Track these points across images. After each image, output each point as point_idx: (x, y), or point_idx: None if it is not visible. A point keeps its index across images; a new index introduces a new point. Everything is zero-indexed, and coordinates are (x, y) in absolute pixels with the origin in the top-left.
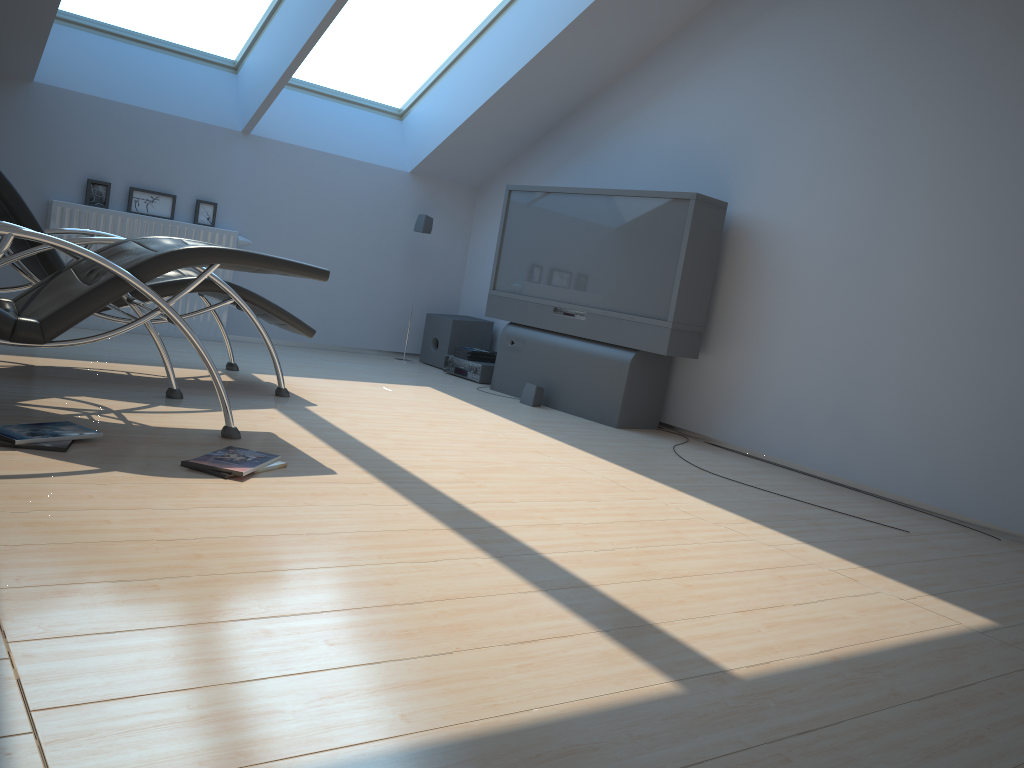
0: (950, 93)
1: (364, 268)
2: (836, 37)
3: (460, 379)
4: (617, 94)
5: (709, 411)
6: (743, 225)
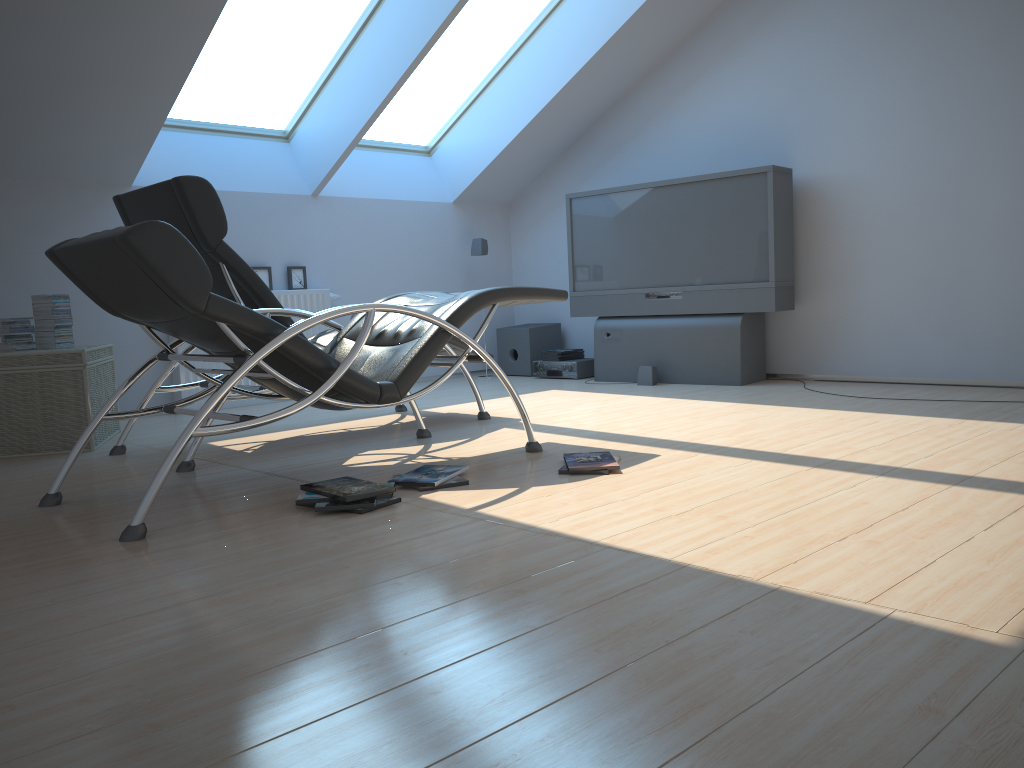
0: (986, 39)
1: None
2: (863, 9)
3: (557, 379)
4: (645, 94)
5: (813, 353)
6: (808, 185)
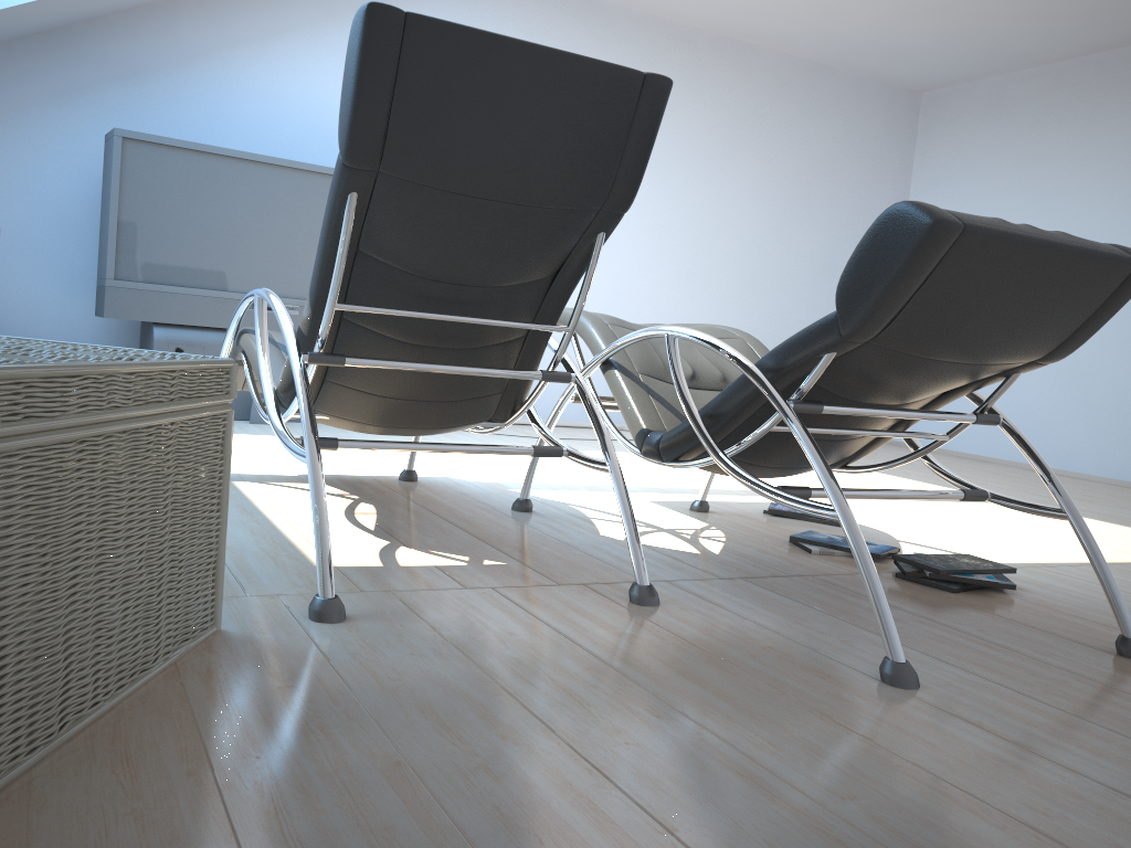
0: None
1: None
2: None
3: None
4: (189, 18)
5: None
6: None
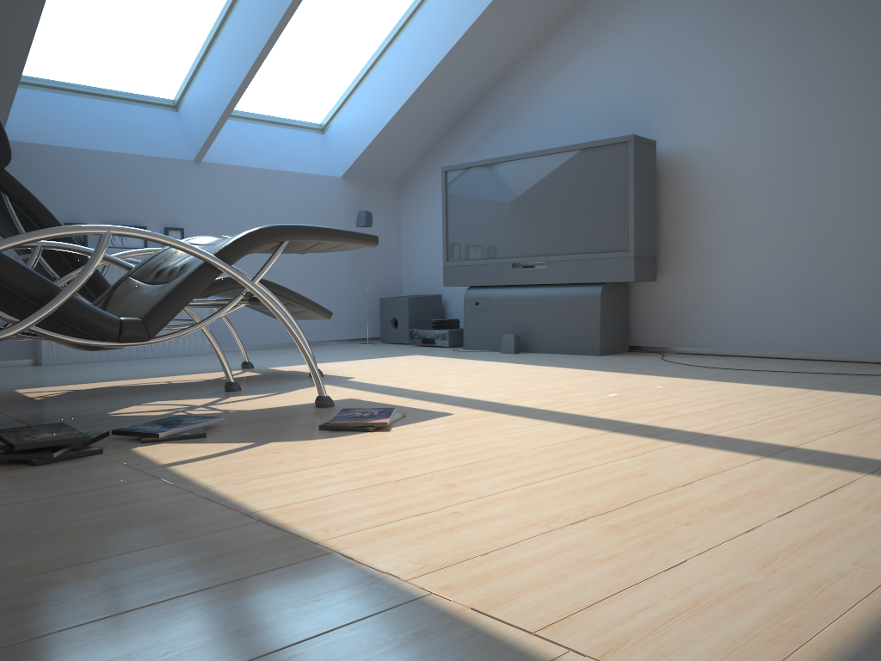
0: (848, 5)
1: (317, 268)
2: None
3: (430, 347)
4: (522, 73)
5: (675, 325)
6: (672, 158)
